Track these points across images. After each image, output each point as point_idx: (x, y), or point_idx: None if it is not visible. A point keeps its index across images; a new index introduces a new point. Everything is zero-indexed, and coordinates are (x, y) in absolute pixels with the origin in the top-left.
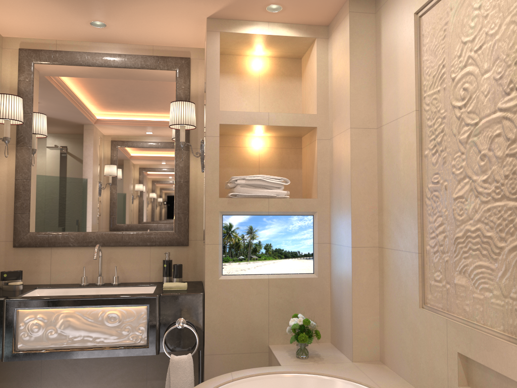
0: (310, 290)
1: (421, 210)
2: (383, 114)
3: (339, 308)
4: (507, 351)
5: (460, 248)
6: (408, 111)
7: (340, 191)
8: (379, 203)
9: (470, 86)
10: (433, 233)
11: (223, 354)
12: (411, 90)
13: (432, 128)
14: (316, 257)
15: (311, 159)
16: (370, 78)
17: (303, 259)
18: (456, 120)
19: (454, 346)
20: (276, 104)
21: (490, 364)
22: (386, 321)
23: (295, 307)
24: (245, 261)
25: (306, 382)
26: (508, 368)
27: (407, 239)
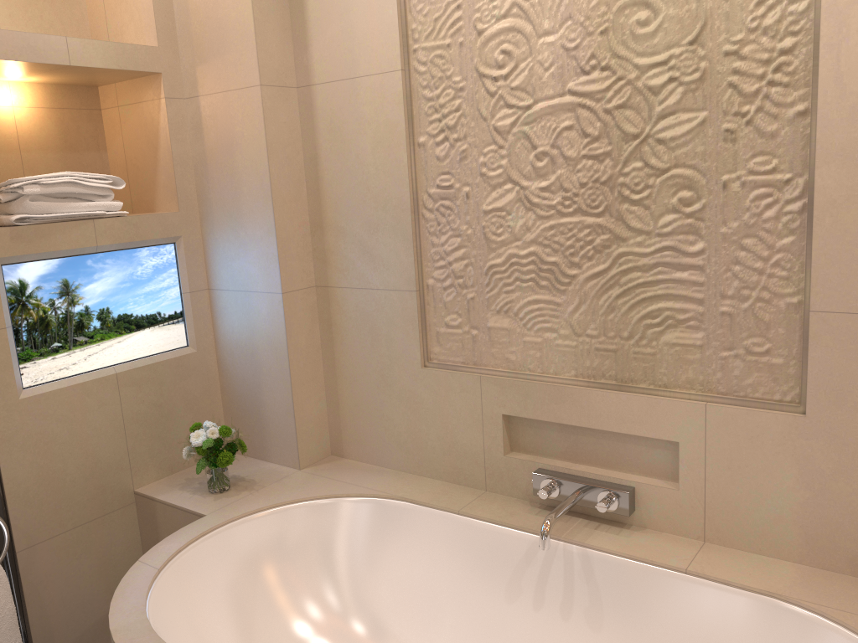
0: (188, 375)
1: (418, 228)
2: (316, 65)
3: (250, 394)
4: (588, 399)
5: (498, 279)
6: (382, 69)
7: (235, 197)
8: (315, 216)
9: (516, 49)
10: (441, 261)
11: (55, 536)
12: (388, 34)
13: (435, 103)
14: (191, 317)
15: (144, 135)
16: None
17: (168, 326)
18: (487, 97)
19: (495, 408)
20: (36, 10)
21: (562, 418)
22: (344, 396)
23: (169, 412)
24: (66, 351)
25: (261, 524)
26: (591, 417)
27: (389, 272)
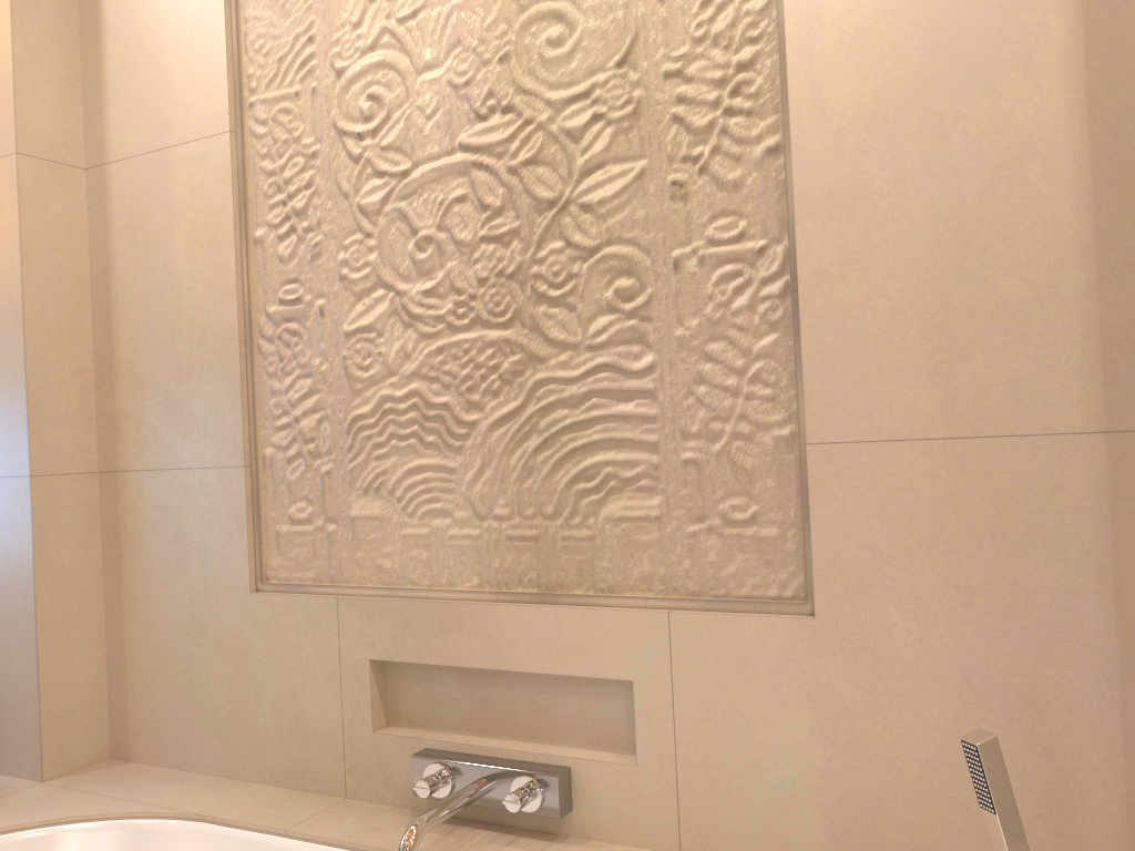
0: None
1: (250, 368)
2: (114, 135)
3: None
4: (497, 620)
5: (365, 439)
6: (204, 133)
7: None
8: (103, 361)
9: (388, 92)
10: (285, 417)
11: None
12: (214, 81)
13: (279, 178)
14: None
15: None
16: (67, 34)
17: None
18: (349, 163)
19: (360, 651)
20: None
21: (459, 658)
22: (134, 653)
23: None
24: None
25: None
26: (501, 651)
27: (206, 439)
